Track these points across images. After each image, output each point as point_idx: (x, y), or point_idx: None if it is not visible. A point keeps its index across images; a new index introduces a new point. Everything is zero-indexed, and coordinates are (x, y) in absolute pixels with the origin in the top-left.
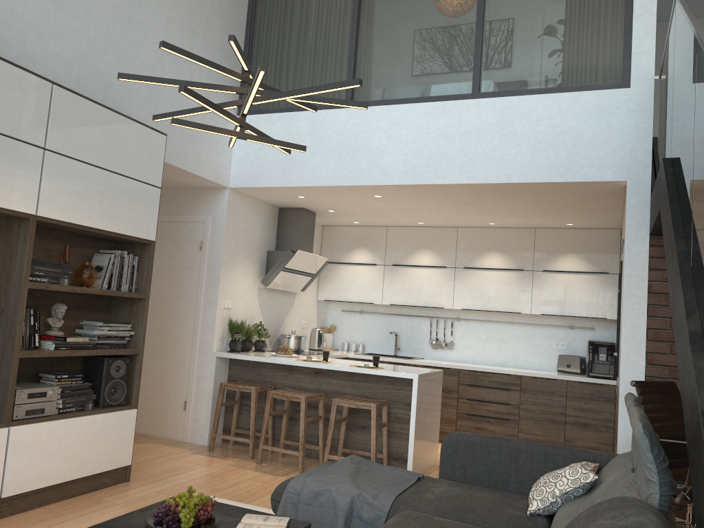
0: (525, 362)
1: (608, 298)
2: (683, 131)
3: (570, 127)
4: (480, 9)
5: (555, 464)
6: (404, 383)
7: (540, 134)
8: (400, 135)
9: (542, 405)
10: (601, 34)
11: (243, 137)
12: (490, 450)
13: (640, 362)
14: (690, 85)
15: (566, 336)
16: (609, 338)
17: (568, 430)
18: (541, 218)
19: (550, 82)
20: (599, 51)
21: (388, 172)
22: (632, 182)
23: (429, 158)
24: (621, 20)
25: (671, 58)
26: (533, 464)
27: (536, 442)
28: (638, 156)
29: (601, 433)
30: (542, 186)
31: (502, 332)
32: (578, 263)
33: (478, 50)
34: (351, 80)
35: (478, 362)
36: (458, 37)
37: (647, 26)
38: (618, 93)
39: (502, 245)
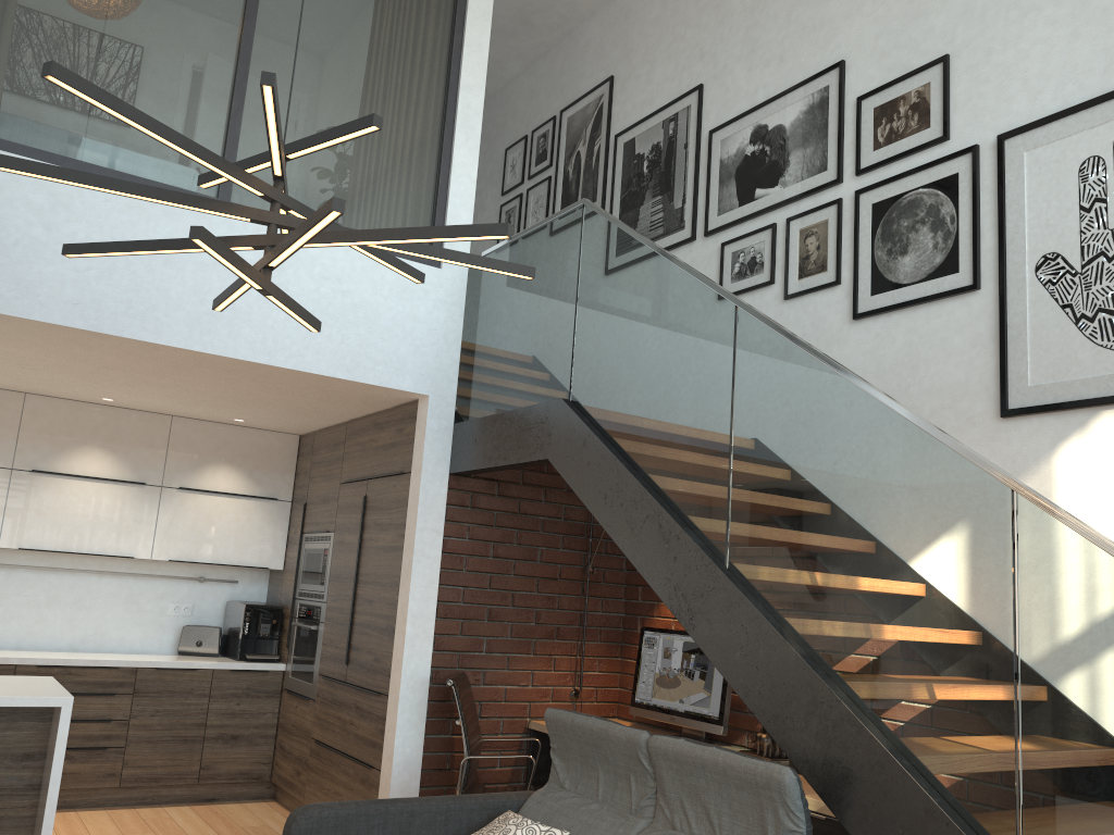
0: (118, 641)
1: (273, 536)
2: (655, 391)
3: (366, 301)
4: (245, 65)
5: (459, 824)
6: (17, 715)
7: (323, 299)
8: (75, 230)
9: (170, 714)
10: (410, 181)
11: (270, 290)
12: (371, 824)
13: (427, 648)
14: (701, 350)
15: (191, 594)
16: (256, 596)
17: (209, 750)
18: (211, 408)
19: (340, 223)
20: (407, 204)
21: (40, 295)
22: (435, 398)
23: (132, 290)
24: (434, 172)
25: (557, 270)
26: (430, 831)
27: (153, 779)
28: (444, 364)
29: (257, 747)
30: (308, 378)
31: (81, 589)
32: (236, 481)
33: (236, 131)
34: (521, 266)
35: (25, 646)
36: (202, 93)
37: (466, 194)
38: (428, 271)
39: (112, 438)
